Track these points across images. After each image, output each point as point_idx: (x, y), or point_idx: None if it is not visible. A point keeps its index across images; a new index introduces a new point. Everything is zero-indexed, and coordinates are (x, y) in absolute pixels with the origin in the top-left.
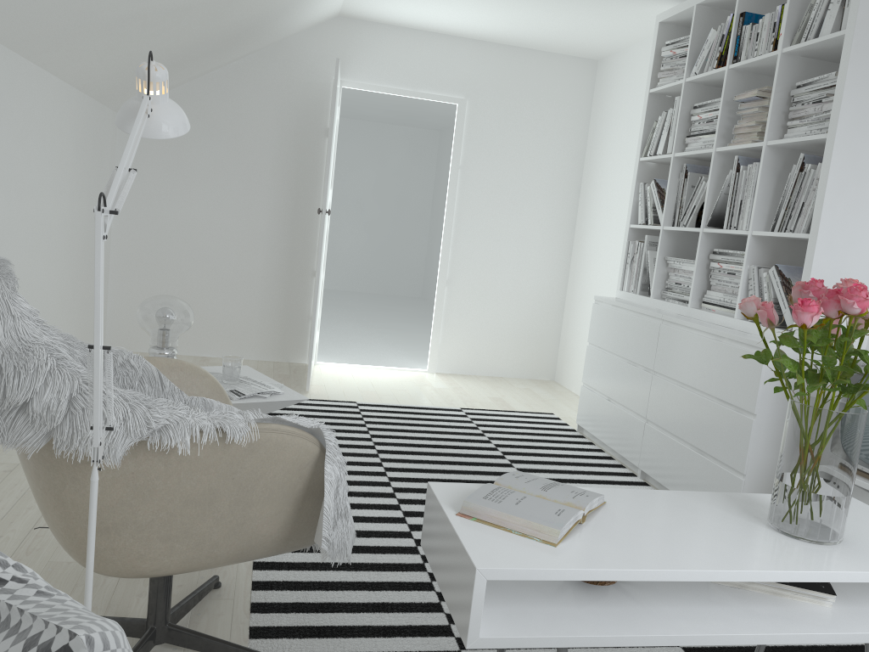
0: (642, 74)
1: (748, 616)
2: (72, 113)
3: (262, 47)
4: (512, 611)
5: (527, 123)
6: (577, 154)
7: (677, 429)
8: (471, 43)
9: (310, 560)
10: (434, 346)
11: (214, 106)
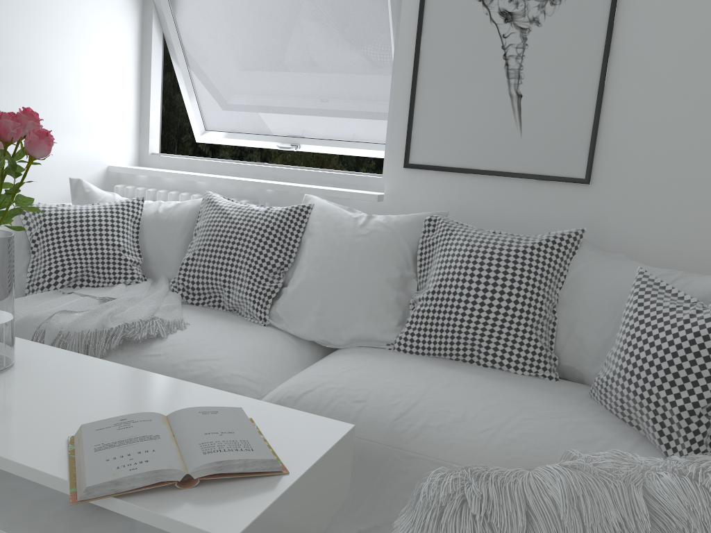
0: None
1: None
2: None
3: None
4: None
5: None
6: None
7: None
8: None
9: None
10: None
11: None
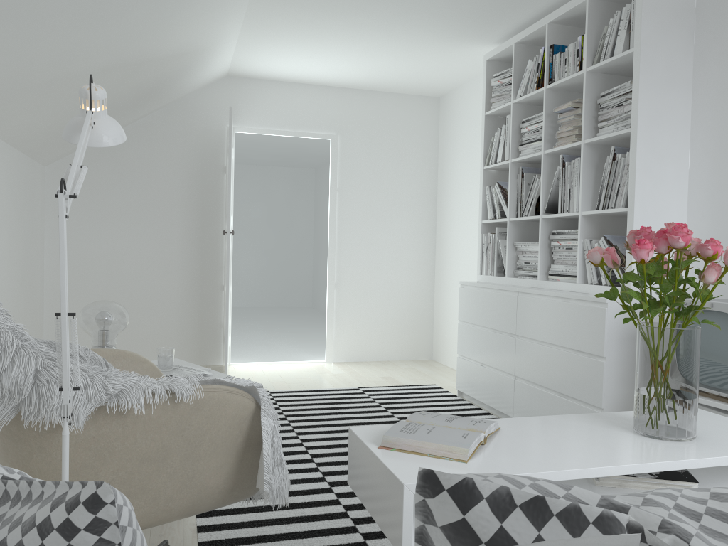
0: (477, 103)
1: None
2: (7, 165)
3: (166, 104)
4: None
5: (388, 150)
6: (431, 172)
7: (542, 380)
8: (337, 90)
9: (247, 520)
10: (330, 340)
11: (128, 155)
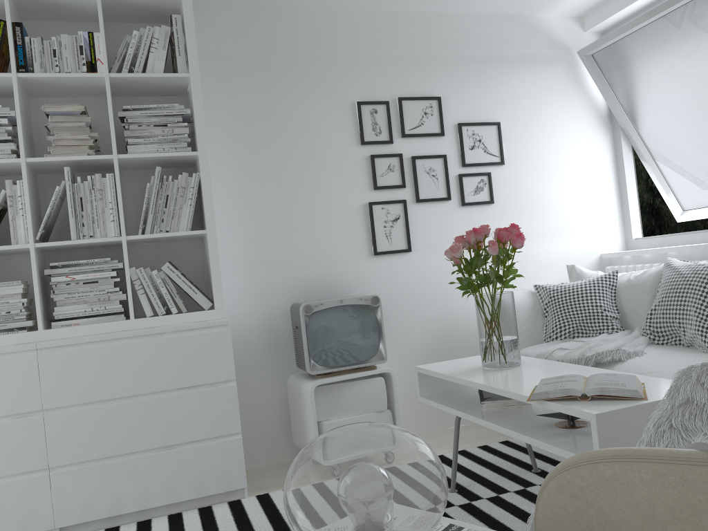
0: None
1: None
2: None
3: None
4: None
5: None
6: None
7: (123, 446)
8: None
9: None
10: None
11: None
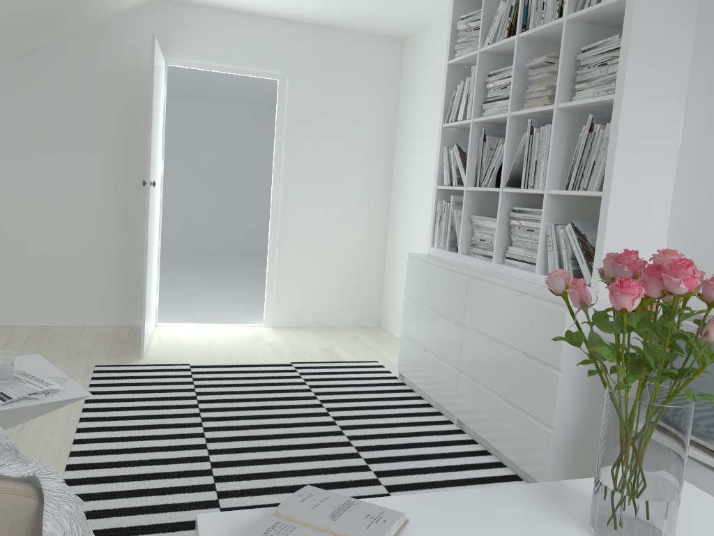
0: (442, 49)
1: None
2: None
3: (86, 27)
4: None
5: (343, 96)
6: (390, 123)
7: (488, 380)
8: (288, 24)
9: None
10: (269, 302)
11: (41, 85)
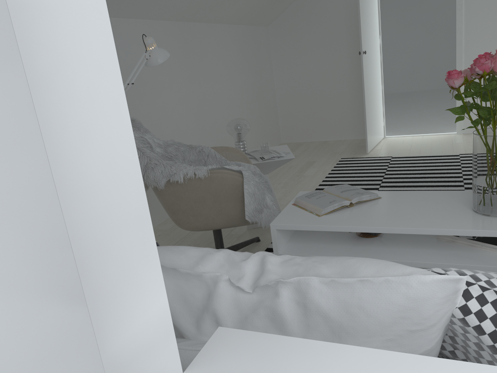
0: None
1: (434, 255)
2: (234, 37)
3: None
4: (305, 245)
5: None
6: None
7: None
8: None
9: None
10: None
11: (311, 8)
